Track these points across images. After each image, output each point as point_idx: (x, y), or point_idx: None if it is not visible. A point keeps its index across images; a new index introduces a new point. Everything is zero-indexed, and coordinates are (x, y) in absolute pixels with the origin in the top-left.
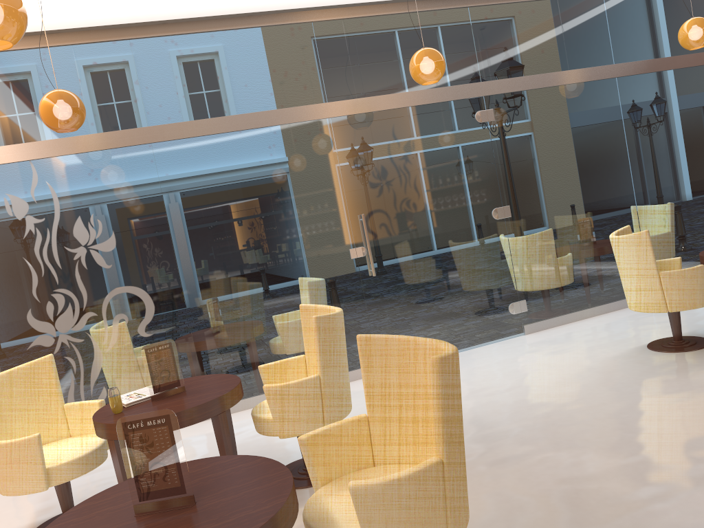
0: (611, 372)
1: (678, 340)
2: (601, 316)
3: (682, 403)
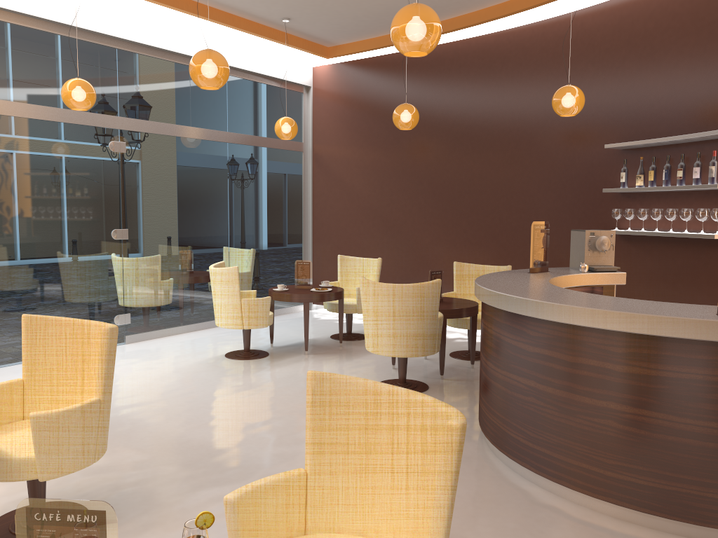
0: (198, 372)
1: (247, 351)
2: (191, 333)
3: (246, 391)
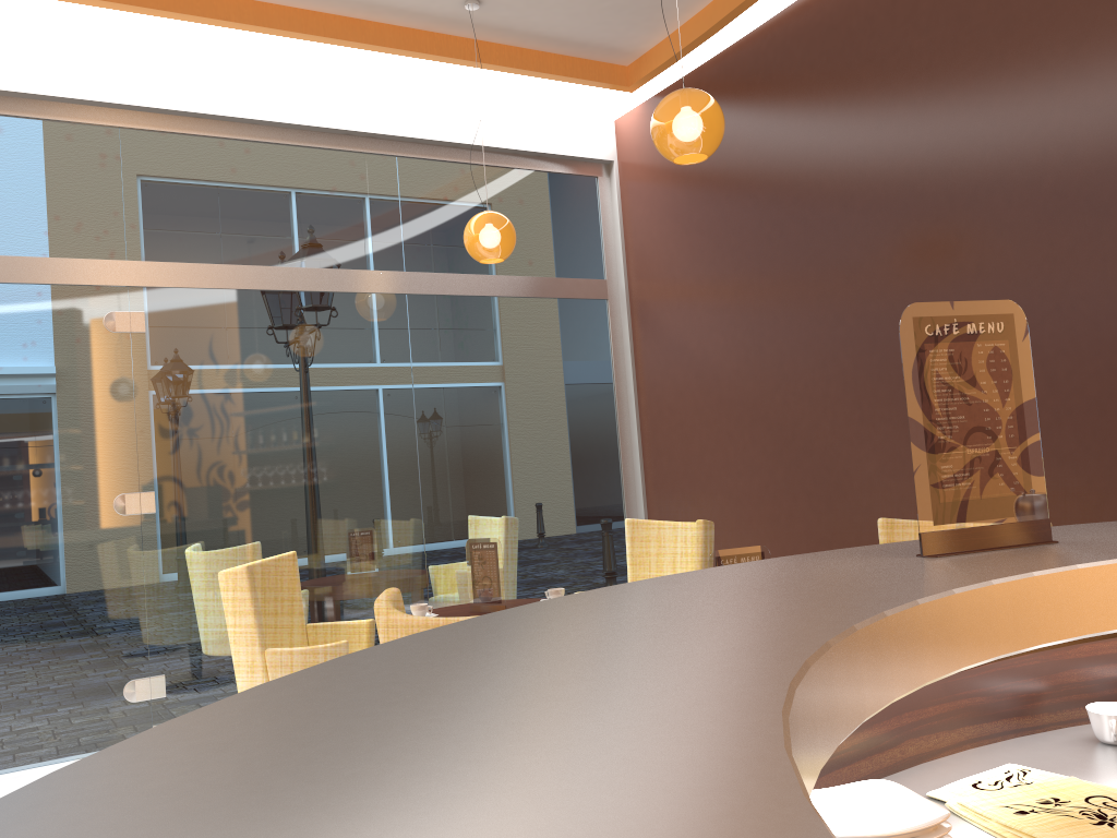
0: None
1: None
2: None
3: None
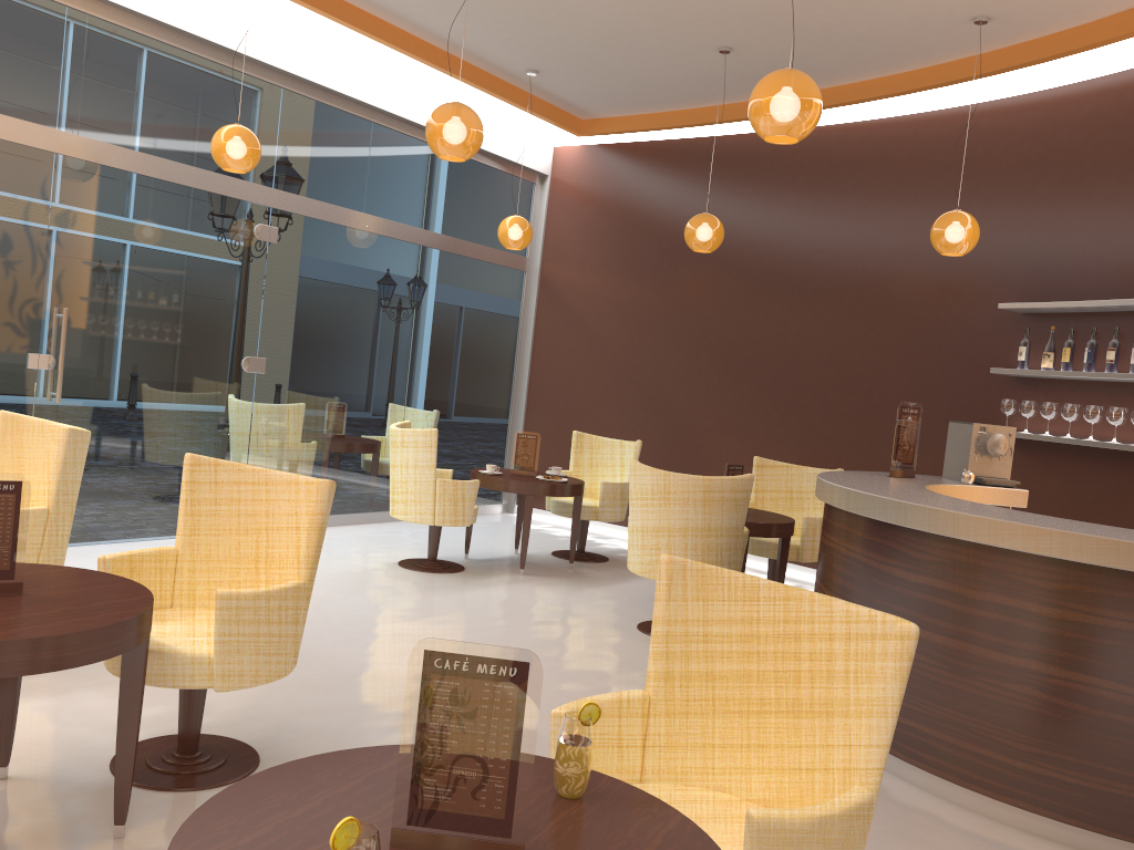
0: (364, 583)
1: (433, 561)
2: (338, 528)
3: (443, 615)
